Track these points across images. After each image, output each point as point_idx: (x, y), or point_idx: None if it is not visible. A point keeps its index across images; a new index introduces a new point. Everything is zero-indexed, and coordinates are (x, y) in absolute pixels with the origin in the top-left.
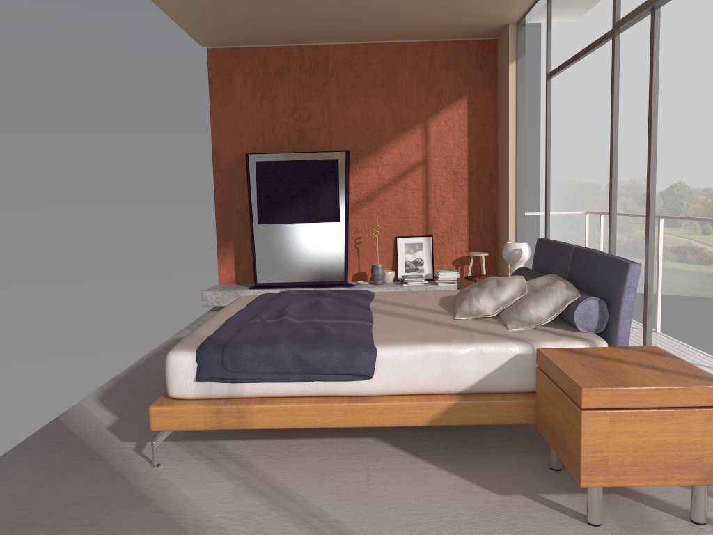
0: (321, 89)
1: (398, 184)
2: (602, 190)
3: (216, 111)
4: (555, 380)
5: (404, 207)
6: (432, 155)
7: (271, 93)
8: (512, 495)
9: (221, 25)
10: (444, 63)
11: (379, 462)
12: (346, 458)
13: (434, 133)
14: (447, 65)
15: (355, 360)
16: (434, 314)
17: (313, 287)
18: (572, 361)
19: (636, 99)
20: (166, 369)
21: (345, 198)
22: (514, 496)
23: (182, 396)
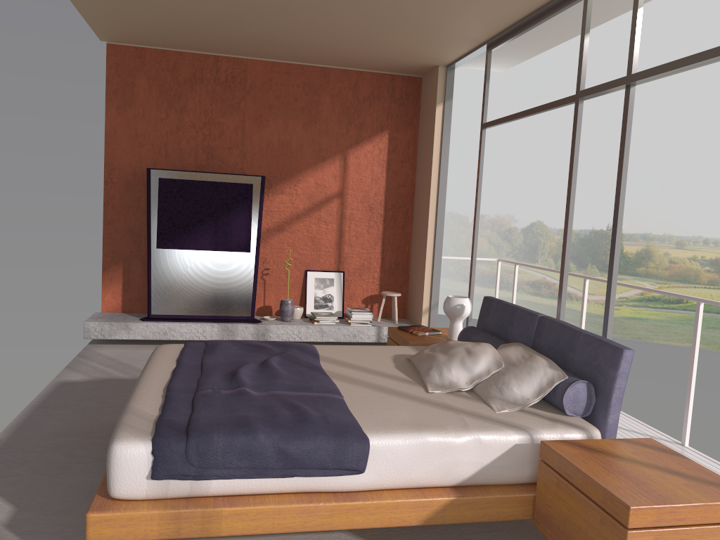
0: (236, 105)
1: (312, 215)
2: (470, 222)
3: (113, 116)
4: (577, 485)
5: (316, 240)
6: (350, 188)
7: (180, 103)
8: None
9: (133, 22)
10: (368, 94)
11: None
12: None
13: (353, 165)
14: (371, 97)
15: (347, 453)
16: (400, 383)
17: (216, 321)
18: (591, 462)
19: (505, 139)
20: (109, 463)
21: (257, 226)
22: None
23: (130, 496)
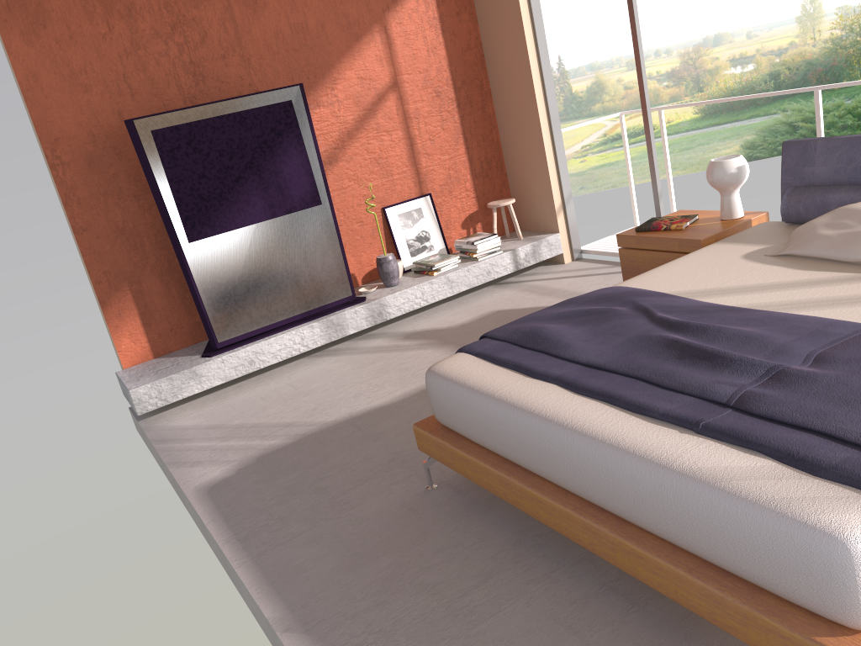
0: None
1: (368, 127)
2: None
3: (22, 50)
4: None
5: (383, 161)
6: (404, 72)
7: (123, 1)
8: None
9: None
10: None
11: None
12: None
13: (398, 37)
14: None
15: None
16: None
17: (311, 319)
18: None
19: None
20: (858, 577)
21: (318, 163)
22: None
23: None
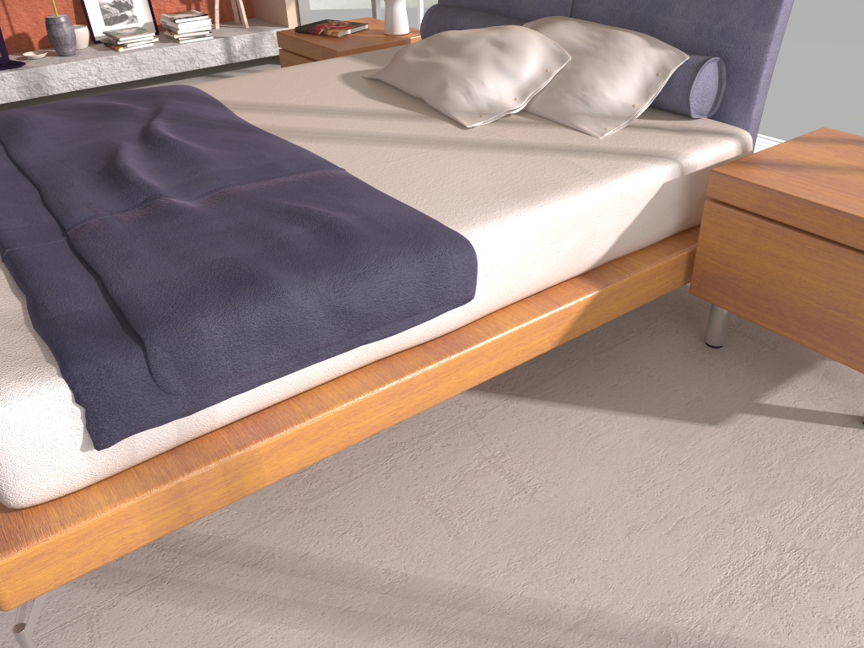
0: None
1: None
2: None
3: None
4: (812, 228)
5: None
6: None
7: None
8: (734, 419)
9: None
10: None
11: (485, 435)
12: (422, 450)
13: None
14: None
15: (448, 277)
16: (407, 123)
17: None
18: (817, 188)
19: None
20: None
21: None
22: (738, 419)
23: (57, 494)
